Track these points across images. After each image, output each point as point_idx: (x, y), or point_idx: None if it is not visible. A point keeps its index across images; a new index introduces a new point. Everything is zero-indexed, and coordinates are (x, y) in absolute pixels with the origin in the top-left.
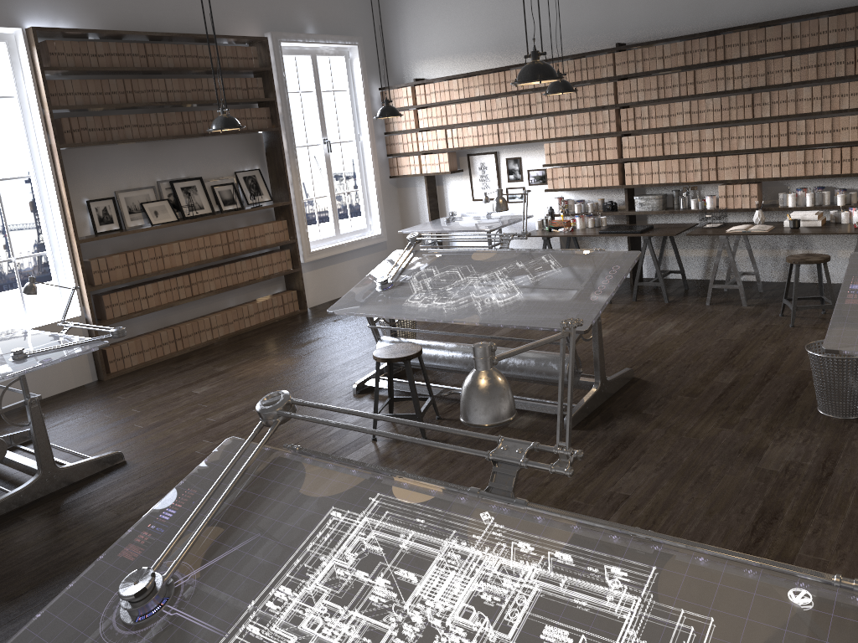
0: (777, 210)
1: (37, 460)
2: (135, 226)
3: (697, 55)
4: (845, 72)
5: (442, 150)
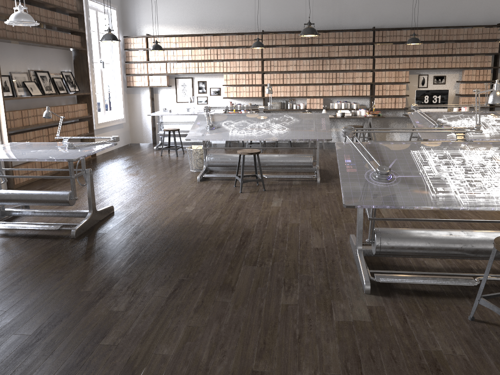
0: (330, 110)
1: (89, 205)
2: (21, 95)
3: (300, 40)
4: (358, 54)
5: (164, 74)
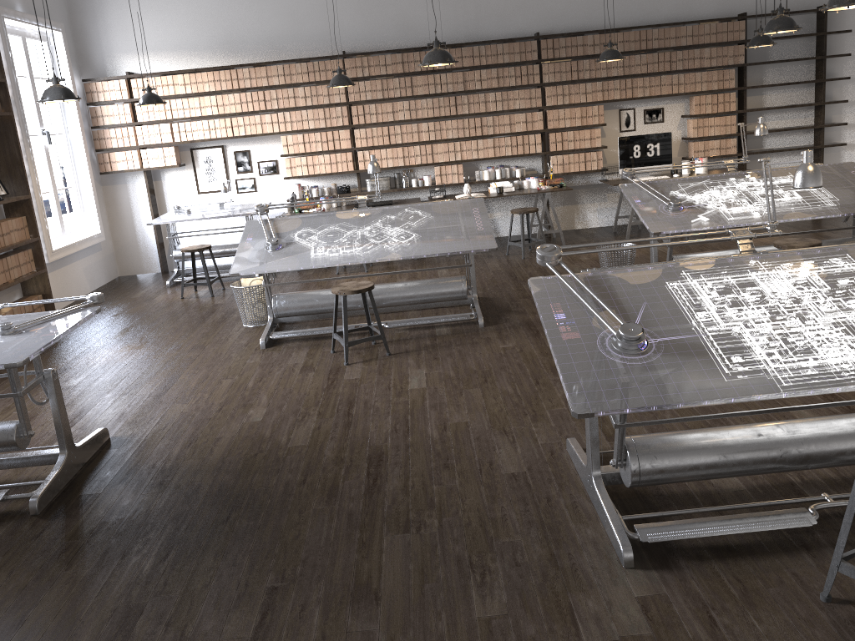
0: (478, 183)
1: (60, 440)
2: None
3: (412, 65)
4: (515, 83)
5: (168, 143)
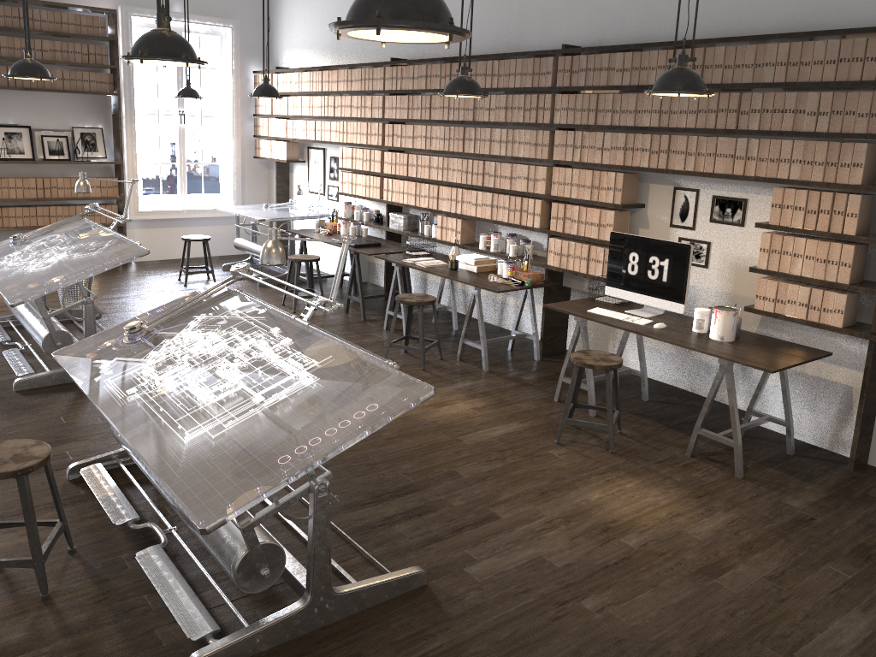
0: (470, 250)
1: None
2: None
3: (434, 80)
4: (523, 118)
5: (283, 138)
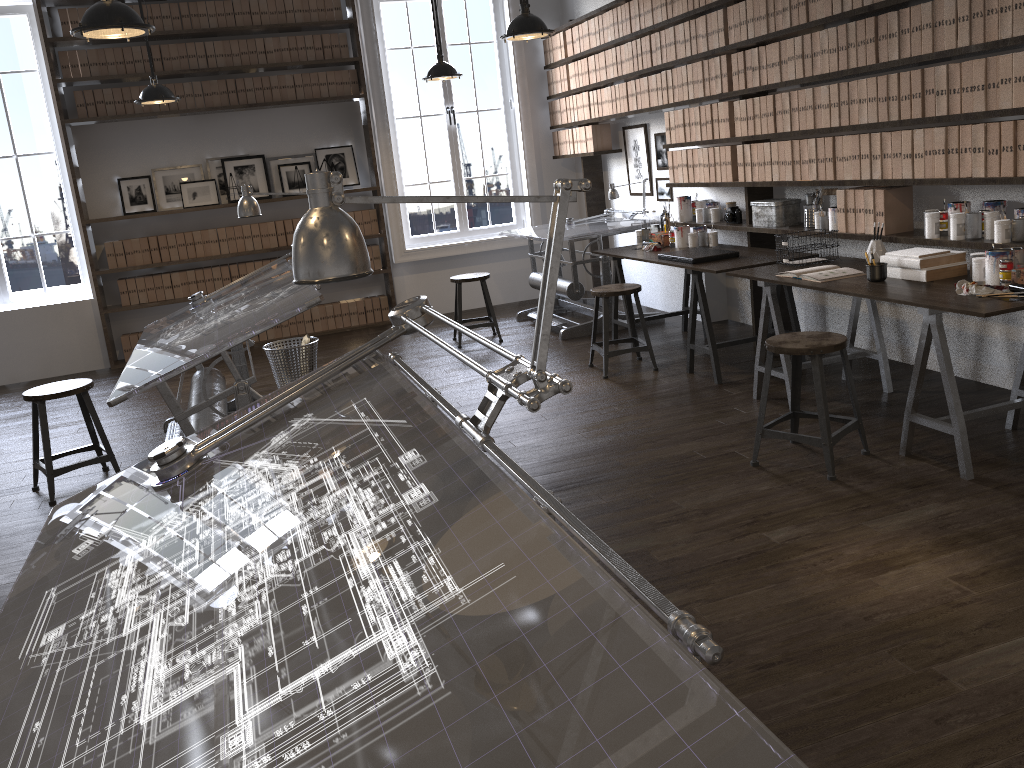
0: (907, 243)
1: None
2: (169, 208)
3: None
4: None
5: (586, 121)
